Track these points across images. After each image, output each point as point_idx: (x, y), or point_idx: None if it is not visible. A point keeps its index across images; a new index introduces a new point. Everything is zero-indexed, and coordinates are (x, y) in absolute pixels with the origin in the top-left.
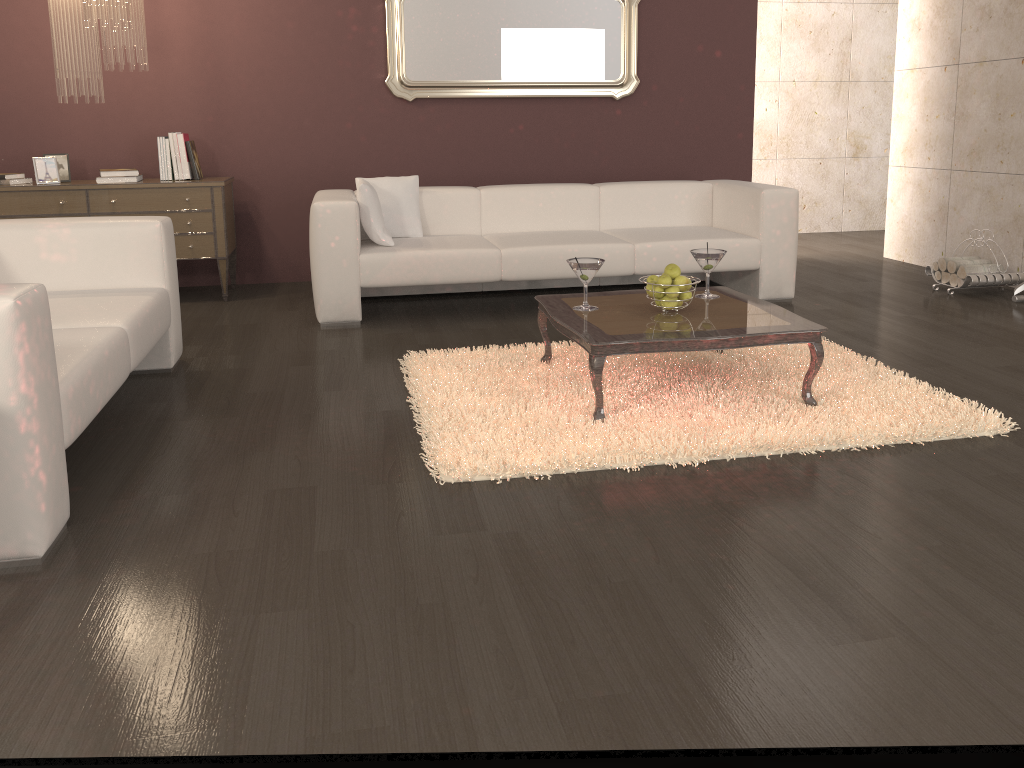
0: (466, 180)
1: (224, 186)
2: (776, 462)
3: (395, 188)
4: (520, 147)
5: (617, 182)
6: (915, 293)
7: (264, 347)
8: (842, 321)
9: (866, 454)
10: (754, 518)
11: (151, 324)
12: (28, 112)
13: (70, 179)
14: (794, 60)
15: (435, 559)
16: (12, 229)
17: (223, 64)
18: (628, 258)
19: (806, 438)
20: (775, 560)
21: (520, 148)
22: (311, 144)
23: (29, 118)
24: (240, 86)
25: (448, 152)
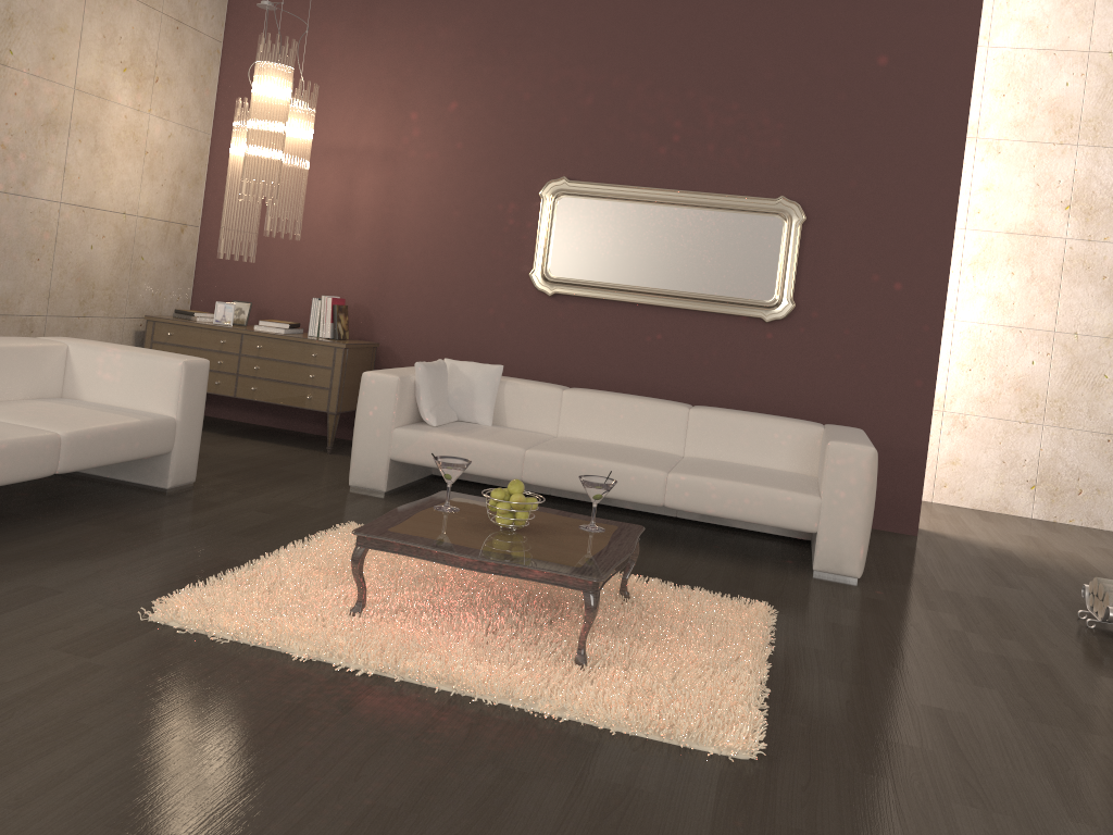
0: (595, 382)
1: (349, 348)
2: (435, 697)
3: (474, 373)
4: (655, 357)
5: (717, 407)
6: (1043, 614)
7: (270, 492)
8: (861, 614)
9: (536, 721)
10: (296, 726)
11: (116, 441)
12: (242, 265)
13: (246, 324)
14: (1078, 308)
15: (12, 661)
16: (85, 348)
17: (395, 242)
18: (657, 486)
19: (494, 685)
20: (227, 758)
21: (655, 358)
22: (455, 324)
23: (242, 270)
24: (405, 263)
25: (581, 350)
